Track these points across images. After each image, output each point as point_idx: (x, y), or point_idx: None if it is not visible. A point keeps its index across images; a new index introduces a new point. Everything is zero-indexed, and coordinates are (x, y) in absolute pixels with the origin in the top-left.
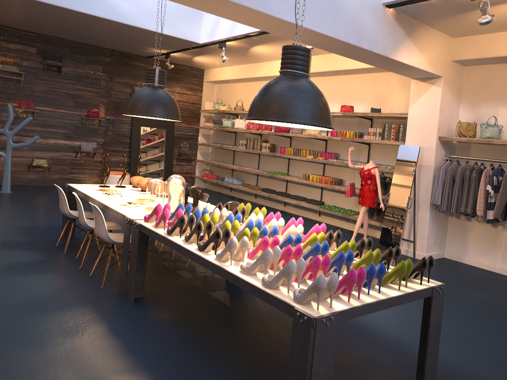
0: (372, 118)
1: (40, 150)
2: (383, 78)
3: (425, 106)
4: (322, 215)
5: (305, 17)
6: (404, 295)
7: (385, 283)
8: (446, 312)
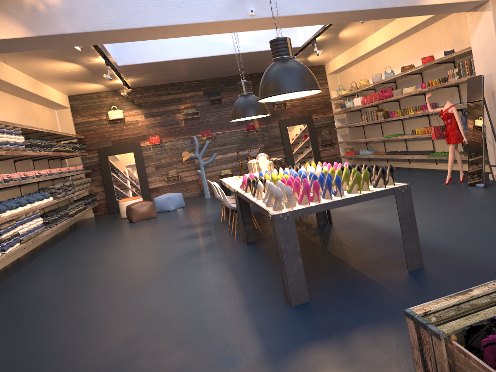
0: (452, 60)
1: (224, 163)
2: (454, 19)
3: (483, 33)
4: (439, 163)
5: (319, 5)
6: (360, 196)
7: (351, 190)
8: (493, 218)
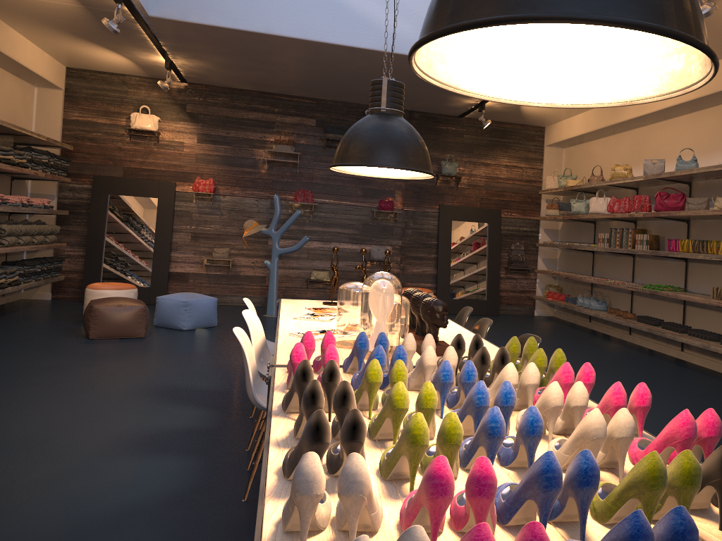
0: None
1: (321, 259)
2: None
3: None
4: None
5: None
6: None
7: None
8: None
